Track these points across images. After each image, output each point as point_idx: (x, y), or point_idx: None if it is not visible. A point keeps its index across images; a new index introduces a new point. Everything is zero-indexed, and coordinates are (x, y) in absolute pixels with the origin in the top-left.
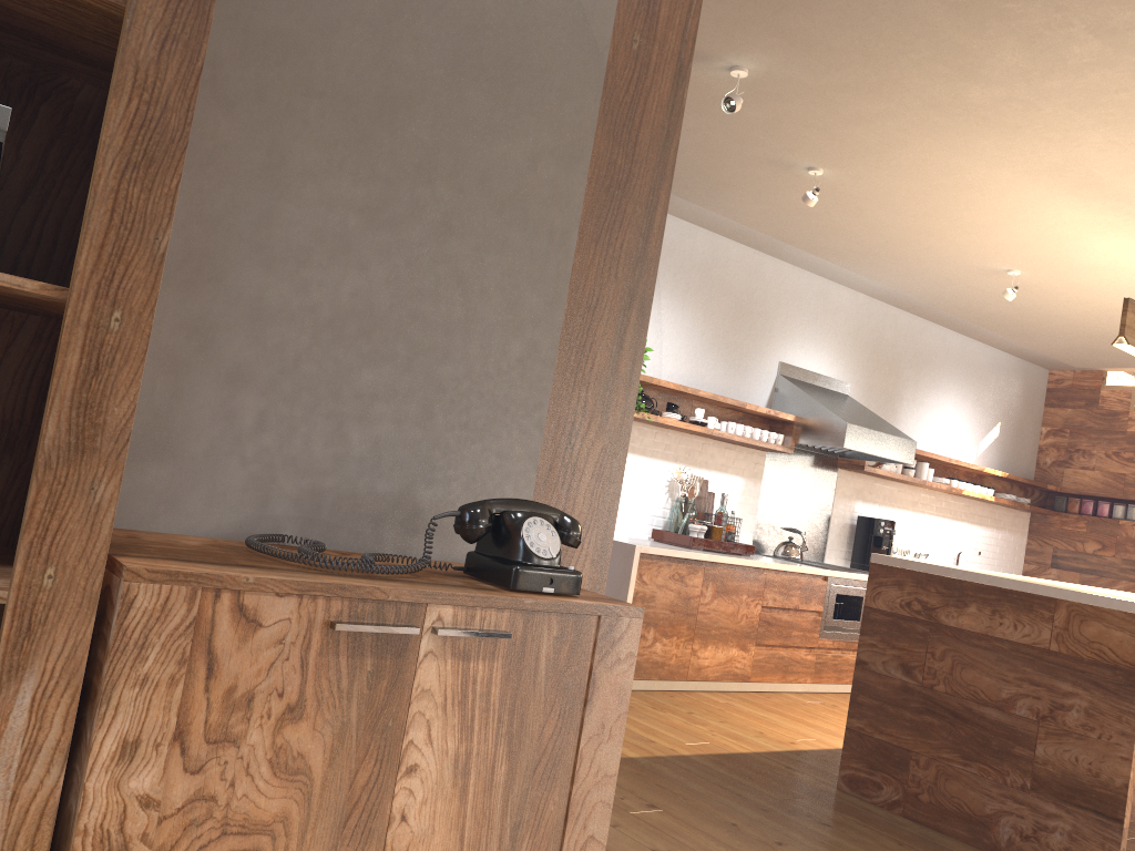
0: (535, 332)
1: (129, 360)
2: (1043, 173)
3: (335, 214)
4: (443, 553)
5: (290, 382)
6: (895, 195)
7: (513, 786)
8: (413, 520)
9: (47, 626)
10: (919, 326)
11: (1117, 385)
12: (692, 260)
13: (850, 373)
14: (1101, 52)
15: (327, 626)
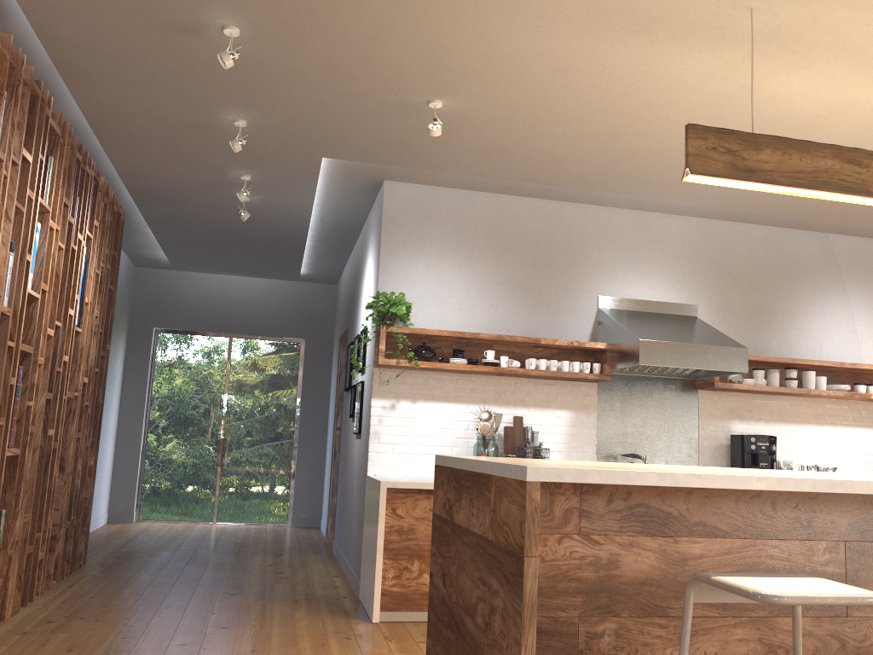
0: None
1: None
2: (592, 27)
3: None
4: None
5: None
6: (529, 104)
7: None
8: None
9: None
10: (782, 236)
11: None
12: (474, 221)
13: (696, 295)
14: None
15: None
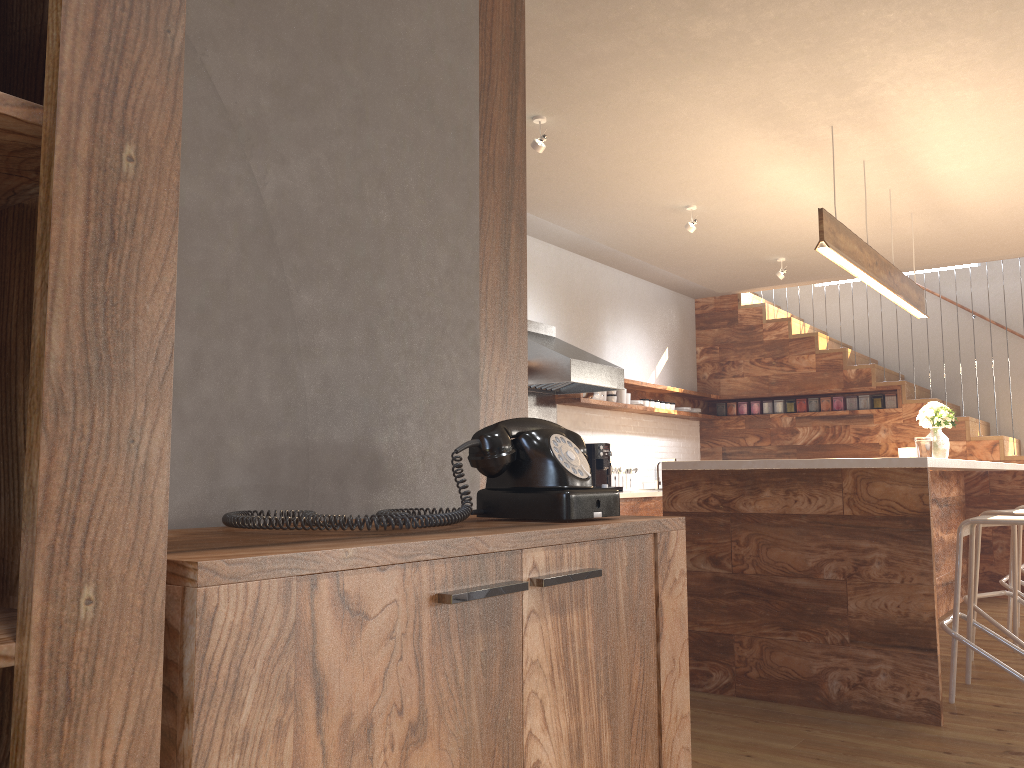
0: (458, 240)
1: (155, 226)
2: (738, 106)
3: (244, 91)
4: (409, 506)
5: (224, 311)
6: (606, 140)
7: (618, 756)
8: (375, 471)
9: (94, 688)
10: (599, 270)
11: (748, 304)
12: None
13: (553, 317)
14: None
15: (435, 602)
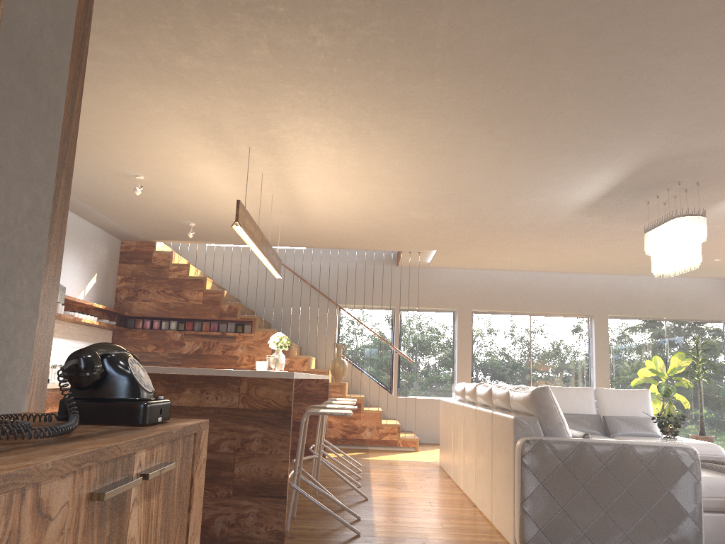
0: (39, 189)
1: None
2: (194, 119)
3: None
4: None
5: None
6: (89, 114)
7: None
8: None
9: None
10: None
11: (161, 250)
12: None
13: None
14: (266, 57)
15: (88, 500)
